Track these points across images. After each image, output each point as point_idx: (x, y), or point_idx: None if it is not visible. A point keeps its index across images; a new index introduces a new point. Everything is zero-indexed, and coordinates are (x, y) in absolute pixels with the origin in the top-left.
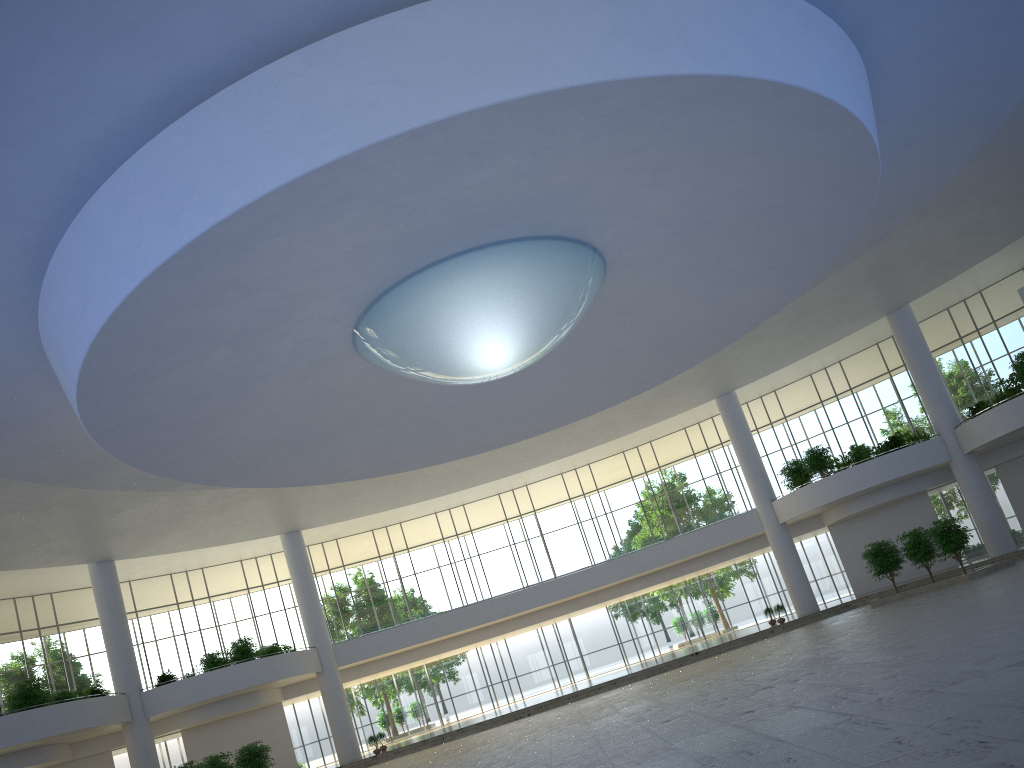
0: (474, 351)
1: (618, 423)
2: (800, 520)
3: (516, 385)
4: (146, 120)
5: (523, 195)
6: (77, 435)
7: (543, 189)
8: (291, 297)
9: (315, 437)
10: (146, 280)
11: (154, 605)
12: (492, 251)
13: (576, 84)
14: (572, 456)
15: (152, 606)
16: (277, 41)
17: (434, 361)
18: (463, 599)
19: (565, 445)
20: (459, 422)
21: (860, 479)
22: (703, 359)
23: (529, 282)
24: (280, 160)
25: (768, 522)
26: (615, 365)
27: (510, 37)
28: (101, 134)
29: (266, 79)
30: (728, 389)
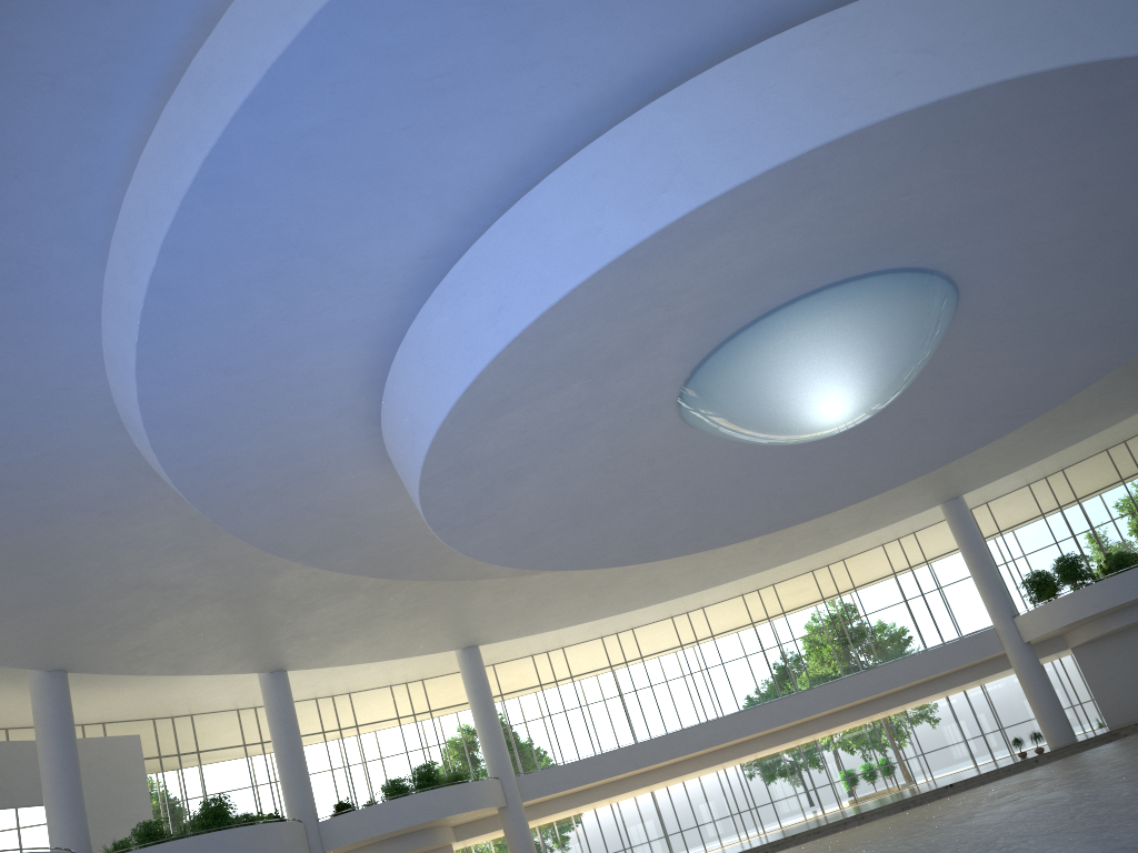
0: (827, 397)
1: (833, 530)
2: (1041, 640)
3: (800, 460)
4: (617, 100)
5: (944, 209)
6: (346, 498)
7: (966, 203)
8: (673, 321)
9: (592, 509)
10: (598, 272)
11: (229, 756)
12: (870, 282)
13: (1109, 57)
14: (762, 573)
15: (226, 757)
16: (781, 13)
17: (778, 409)
18: (597, 748)
19: (772, 554)
20: (729, 502)
21: (1129, 587)
22: (1000, 436)
23: (900, 319)
24: (788, 133)
25: (1010, 641)
26: (907, 440)
27: (1042, 7)
28: (569, 113)
29: (775, 49)
30: (957, 493)
